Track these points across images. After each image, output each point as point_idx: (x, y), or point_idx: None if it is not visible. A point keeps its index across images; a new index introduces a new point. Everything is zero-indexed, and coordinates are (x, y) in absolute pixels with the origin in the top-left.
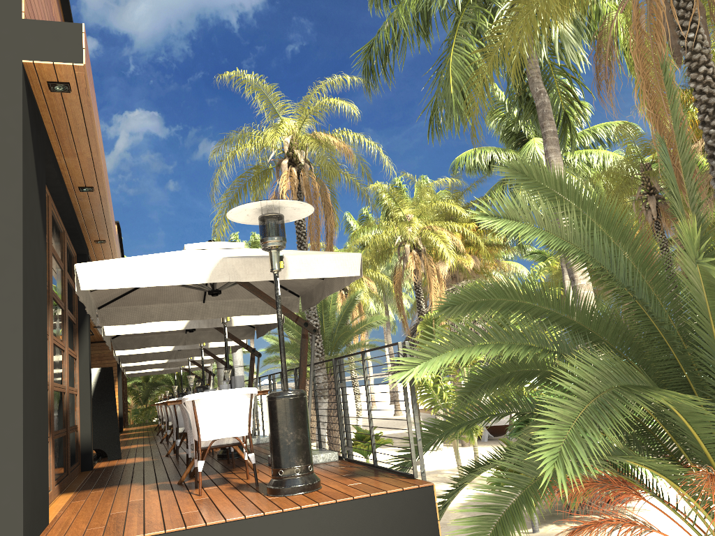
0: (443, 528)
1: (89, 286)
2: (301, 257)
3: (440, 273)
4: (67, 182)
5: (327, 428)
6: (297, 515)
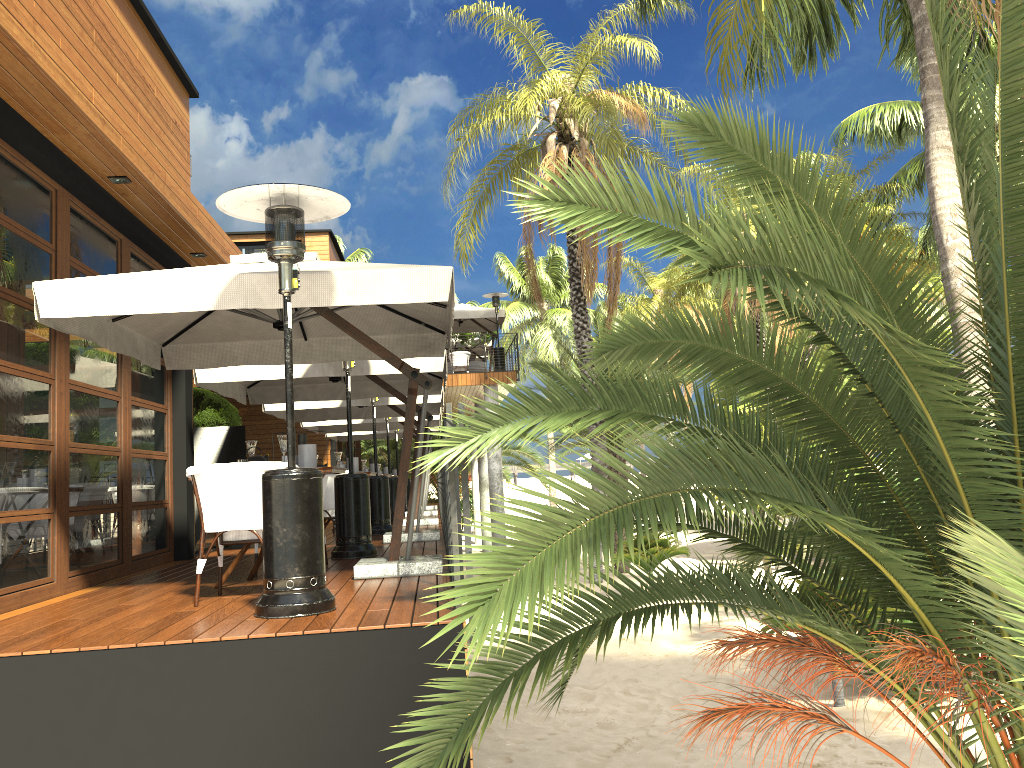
0: (707, 684)
1: (51, 313)
2: (356, 273)
3: None
4: (87, 170)
5: None
6: (243, 647)
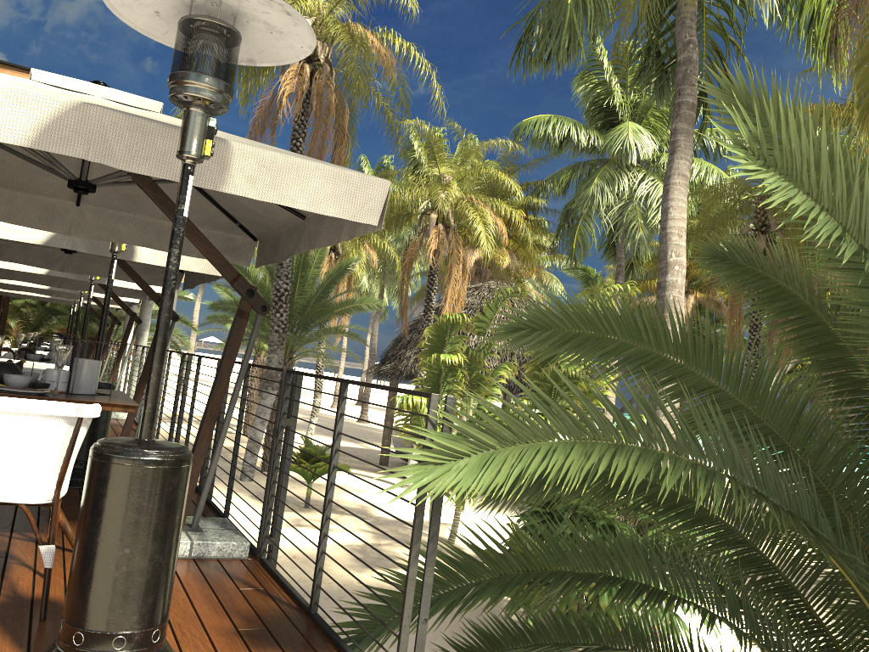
0: None
1: None
2: (264, 154)
3: (466, 263)
4: None
5: (267, 428)
6: None
